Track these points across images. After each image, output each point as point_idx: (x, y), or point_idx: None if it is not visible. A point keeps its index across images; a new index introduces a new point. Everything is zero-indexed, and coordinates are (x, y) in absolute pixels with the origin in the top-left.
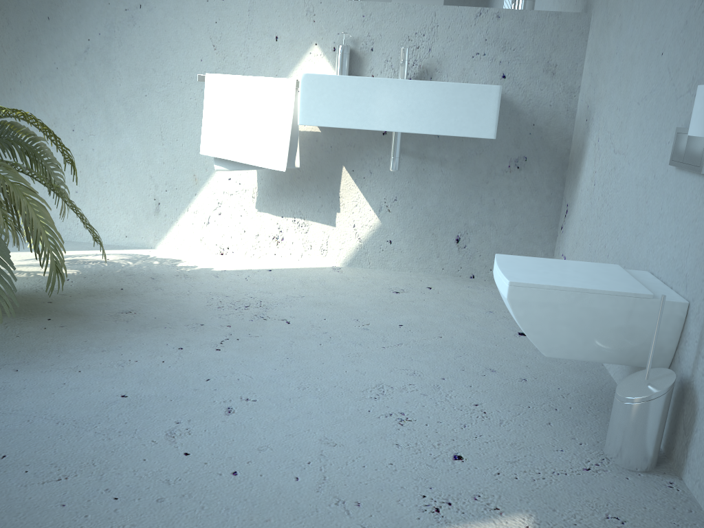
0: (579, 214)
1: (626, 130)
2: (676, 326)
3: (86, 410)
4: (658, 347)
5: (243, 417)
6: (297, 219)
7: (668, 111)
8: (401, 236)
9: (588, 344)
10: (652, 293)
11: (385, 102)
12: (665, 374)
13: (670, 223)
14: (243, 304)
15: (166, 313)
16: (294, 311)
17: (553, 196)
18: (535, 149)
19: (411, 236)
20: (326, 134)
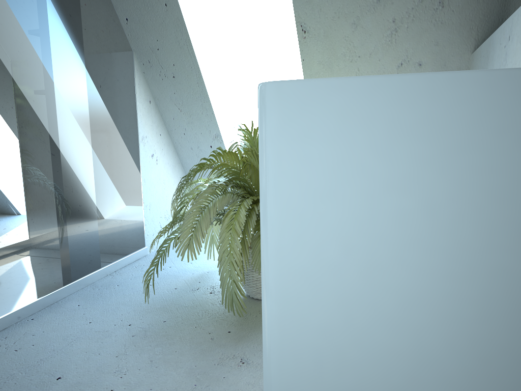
0: None
1: None
2: None
3: (49, 366)
4: None
5: None
6: None
7: None
8: None
9: None
10: None
11: None
12: None
13: None
14: None
15: (238, 382)
16: None
17: None
18: None
19: None
20: None
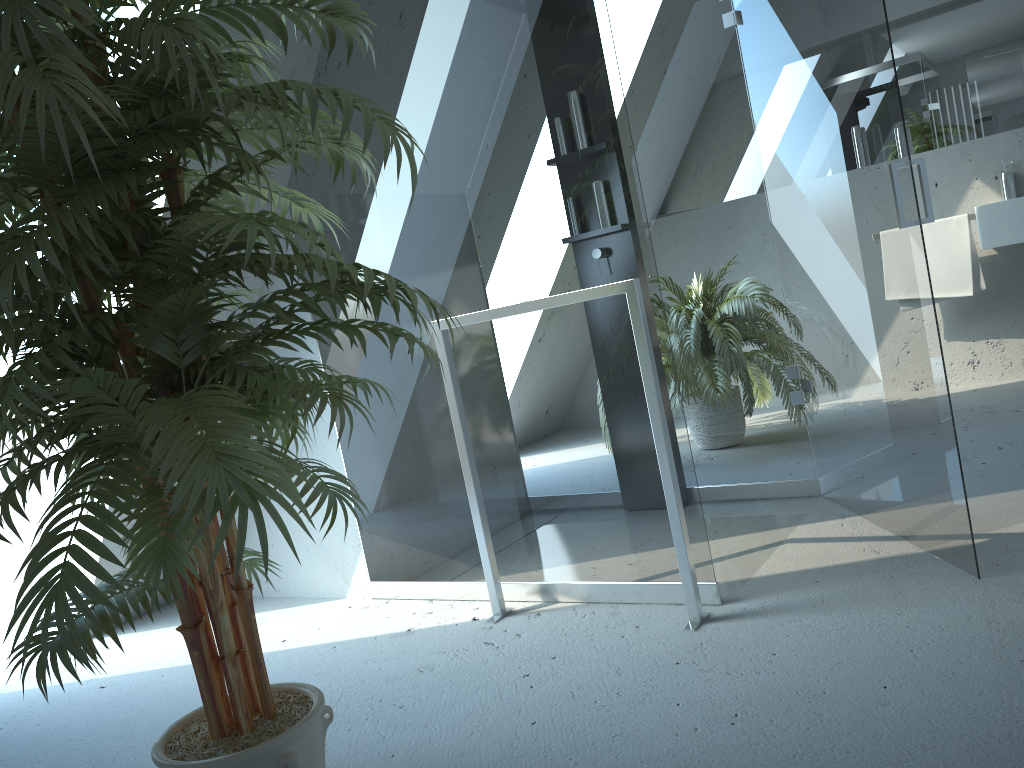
0: None
1: None
2: None
3: None
4: None
5: (1013, 448)
6: (990, 340)
7: None
8: None
9: None
10: None
11: None
12: None
13: None
14: (966, 409)
15: None
16: (1018, 405)
17: None
18: None
19: None
20: (1004, 254)
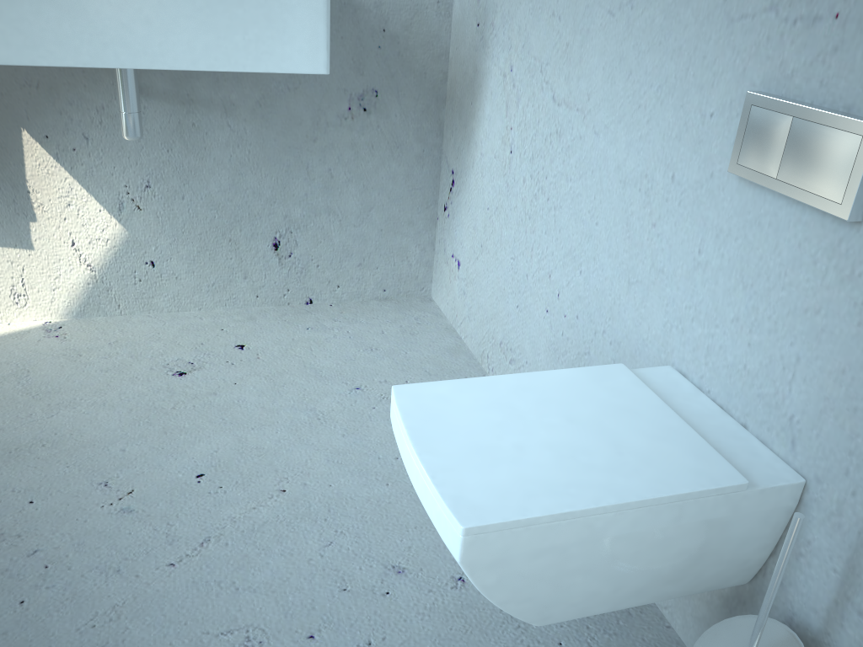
0: (482, 196)
1: (583, 63)
2: (778, 524)
3: None
4: (743, 561)
5: None
6: None
7: (705, 44)
8: (172, 252)
9: (622, 590)
10: (745, 480)
11: (80, 1)
12: (779, 640)
13: (731, 290)
14: None
15: None
16: None
17: (426, 154)
18: (390, 75)
19: (190, 248)
20: None
